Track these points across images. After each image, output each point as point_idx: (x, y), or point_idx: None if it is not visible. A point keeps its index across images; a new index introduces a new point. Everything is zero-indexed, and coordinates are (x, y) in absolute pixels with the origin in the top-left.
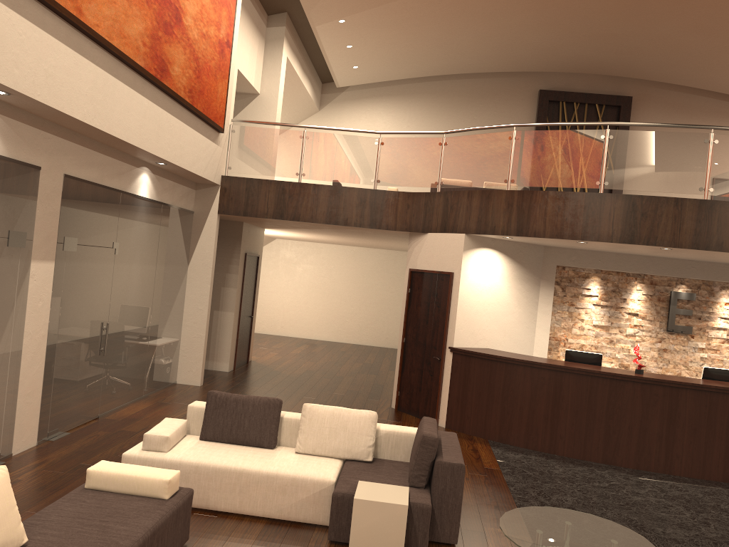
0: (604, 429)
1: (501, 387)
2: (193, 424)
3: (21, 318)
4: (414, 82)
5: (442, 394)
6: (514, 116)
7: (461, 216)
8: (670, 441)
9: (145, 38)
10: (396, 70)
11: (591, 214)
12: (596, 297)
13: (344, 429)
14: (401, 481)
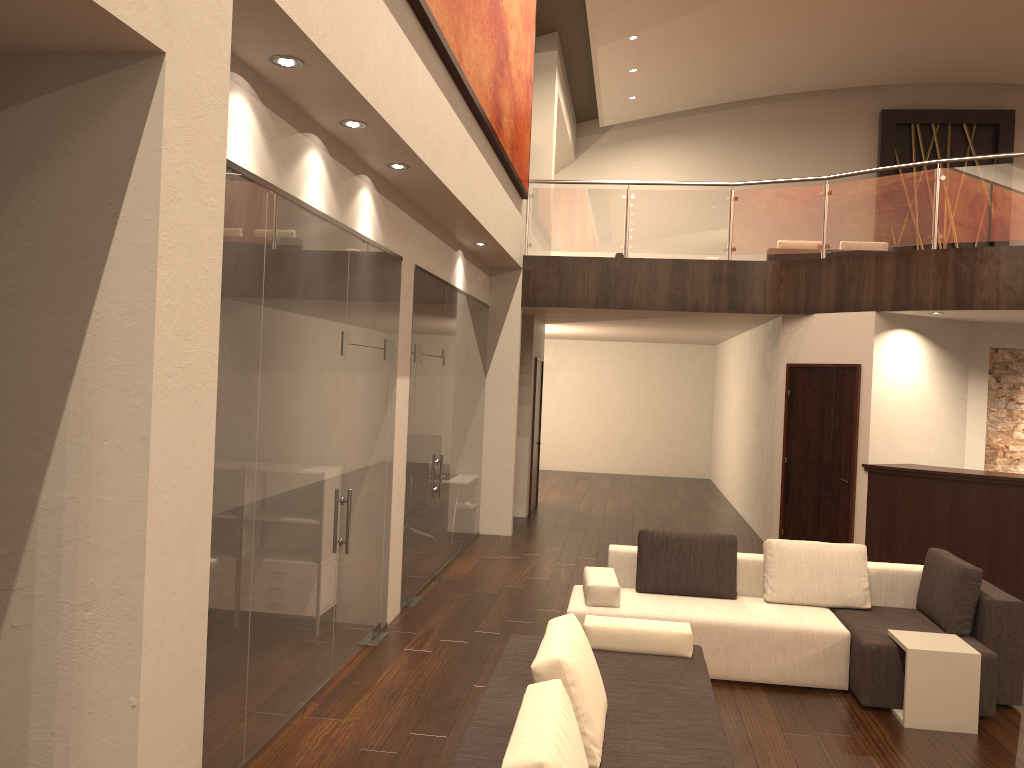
0: None
1: (947, 513)
2: (617, 573)
3: (391, 449)
4: (704, 113)
5: (855, 529)
6: (847, 149)
7: (867, 289)
8: None
9: (490, 84)
10: (684, 98)
11: None
12: None
13: (829, 568)
14: (931, 630)
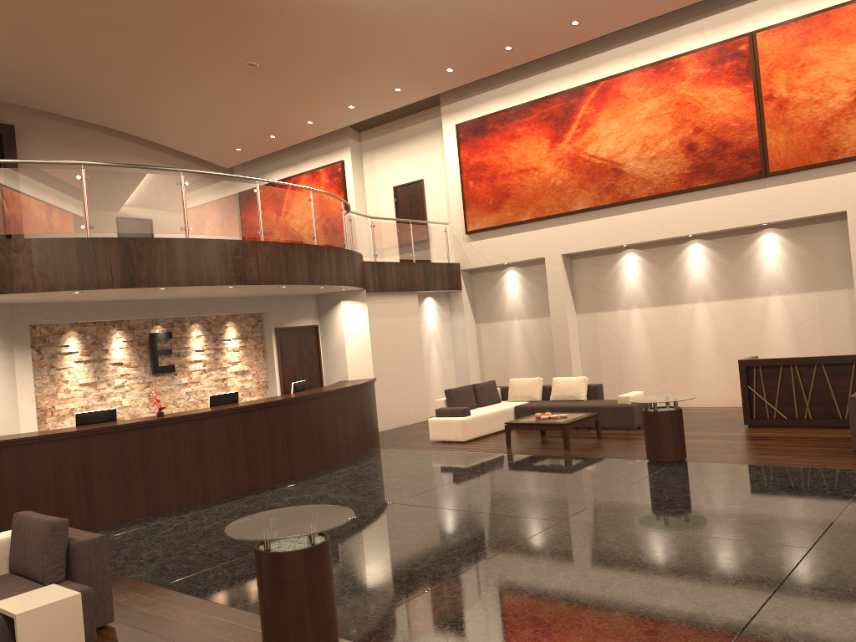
0: (143, 481)
1: (15, 475)
2: None
3: None
4: None
5: None
6: None
7: None
8: (204, 471)
9: None
10: None
11: (86, 260)
12: (78, 353)
13: None
14: (31, 587)
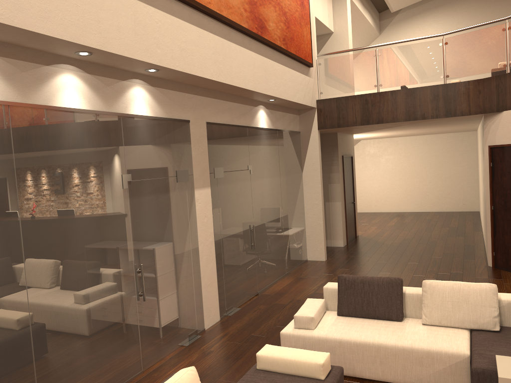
0: None
1: None
2: (329, 302)
3: (194, 231)
4: None
5: None
6: None
7: None
8: None
9: (245, 5)
10: None
11: None
12: None
13: (466, 302)
14: None
